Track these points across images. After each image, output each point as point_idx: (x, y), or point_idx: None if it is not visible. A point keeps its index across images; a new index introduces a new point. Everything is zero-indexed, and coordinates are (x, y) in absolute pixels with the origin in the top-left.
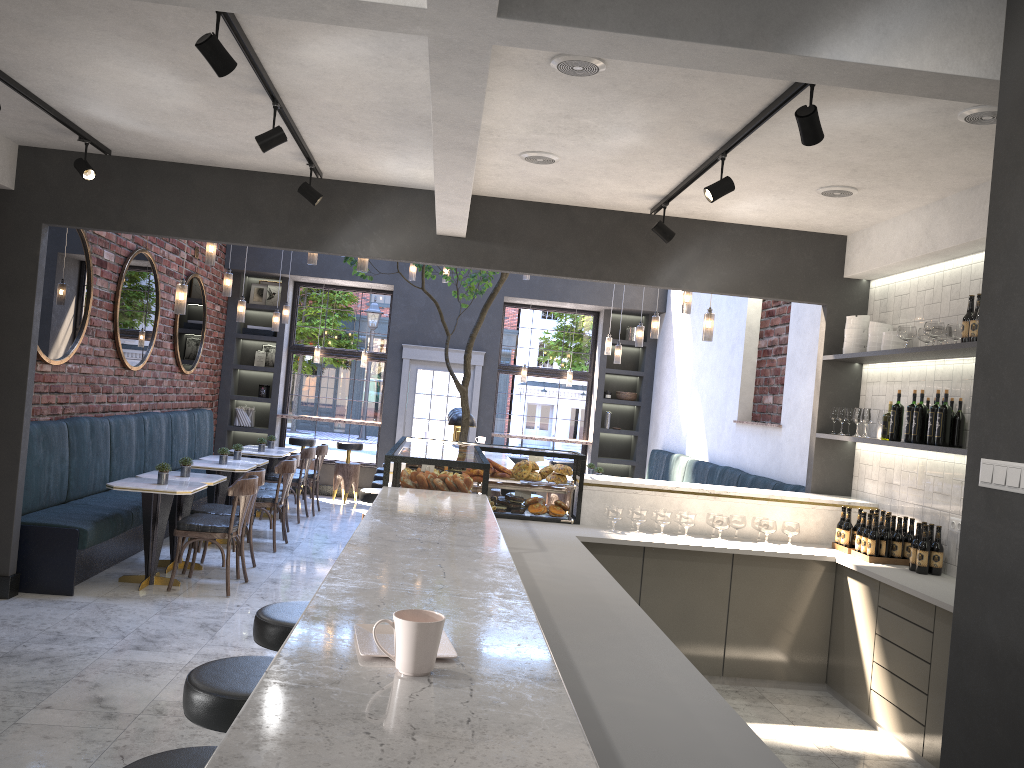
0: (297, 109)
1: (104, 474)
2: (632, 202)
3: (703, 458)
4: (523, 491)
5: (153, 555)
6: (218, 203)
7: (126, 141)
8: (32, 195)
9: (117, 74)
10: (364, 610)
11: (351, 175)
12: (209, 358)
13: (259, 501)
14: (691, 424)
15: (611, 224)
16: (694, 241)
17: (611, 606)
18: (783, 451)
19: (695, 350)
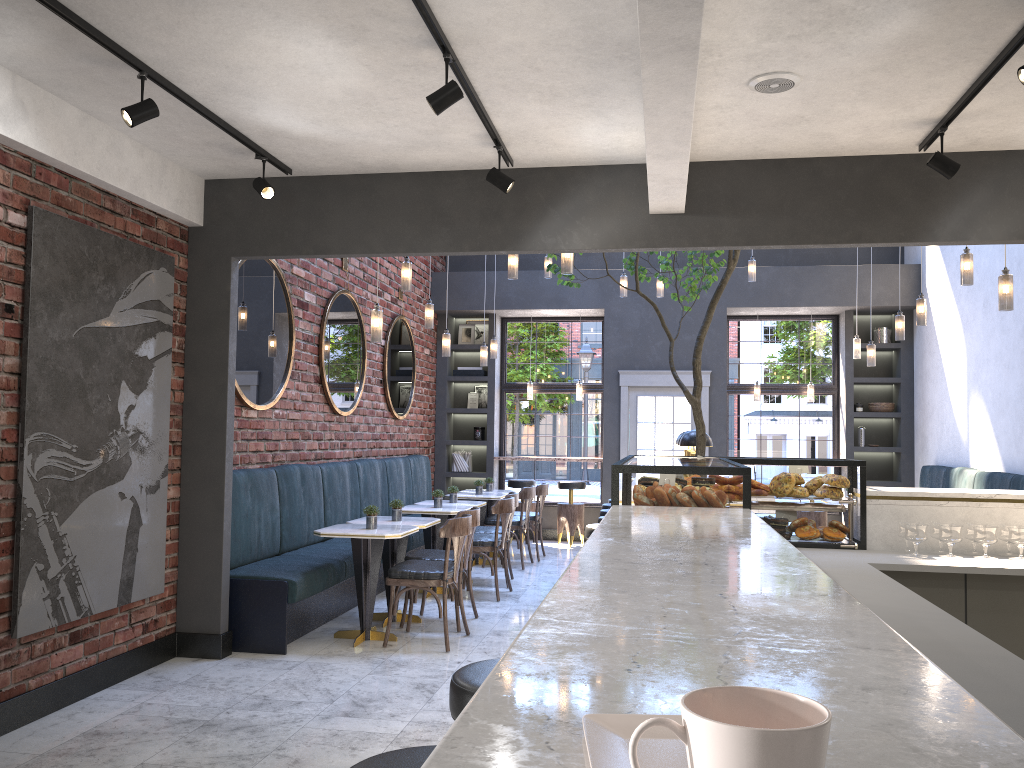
0: (473, 63)
1: (318, 524)
2: (894, 137)
3: (996, 469)
4: (787, 511)
5: (367, 607)
6: (404, 211)
7: (303, 153)
8: (220, 229)
9: (272, 52)
10: (601, 680)
11: (545, 157)
12: (421, 403)
13: (478, 545)
14: (973, 430)
15: (866, 173)
16: (981, 179)
17: (972, 657)
18: None
19: (968, 341)
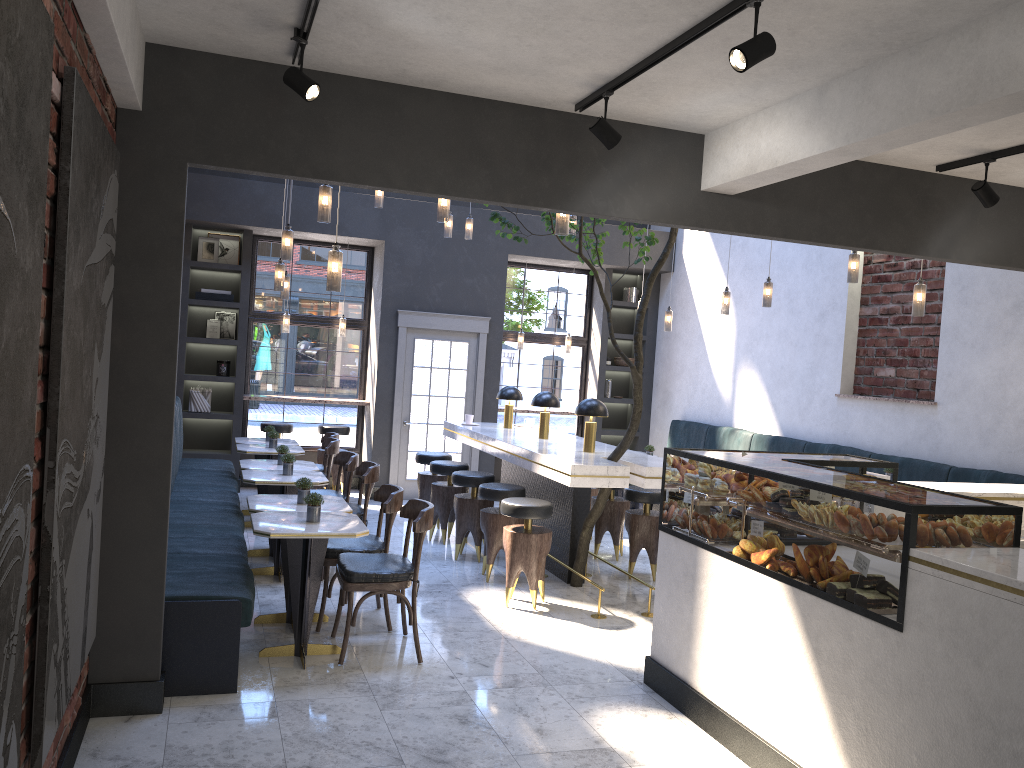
0: (745, 10)
1: None
2: (933, 156)
3: (771, 432)
4: None
5: (305, 617)
6: (435, 141)
7: (352, 45)
8: (170, 120)
9: None
10: None
11: (619, 109)
12: None
13: None
14: (741, 395)
15: (883, 182)
16: (963, 204)
17: None
18: (943, 431)
19: (741, 315)
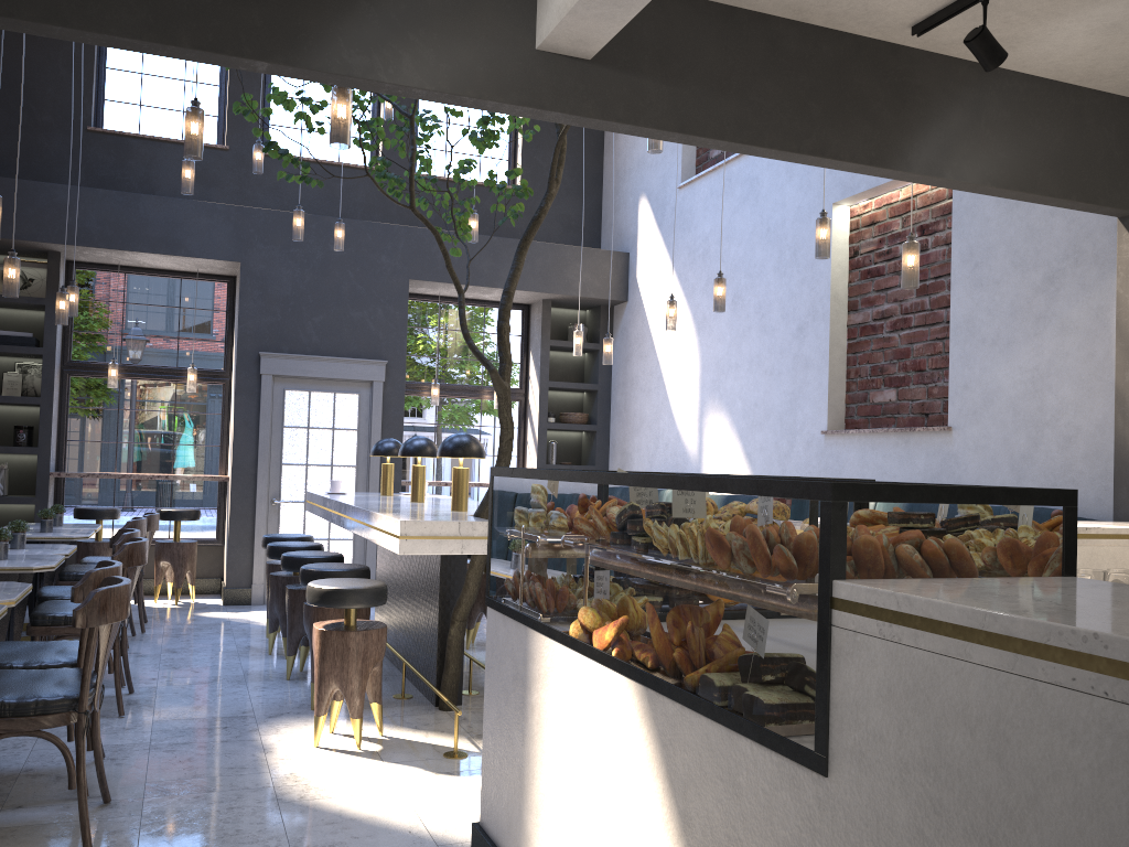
0: None
1: None
2: (904, 1)
3: None
4: None
5: None
6: None
7: None
8: None
9: None
10: None
11: None
12: None
13: None
14: (710, 446)
15: (835, 56)
16: (959, 97)
17: None
18: (962, 465)
19: (706, 343)
